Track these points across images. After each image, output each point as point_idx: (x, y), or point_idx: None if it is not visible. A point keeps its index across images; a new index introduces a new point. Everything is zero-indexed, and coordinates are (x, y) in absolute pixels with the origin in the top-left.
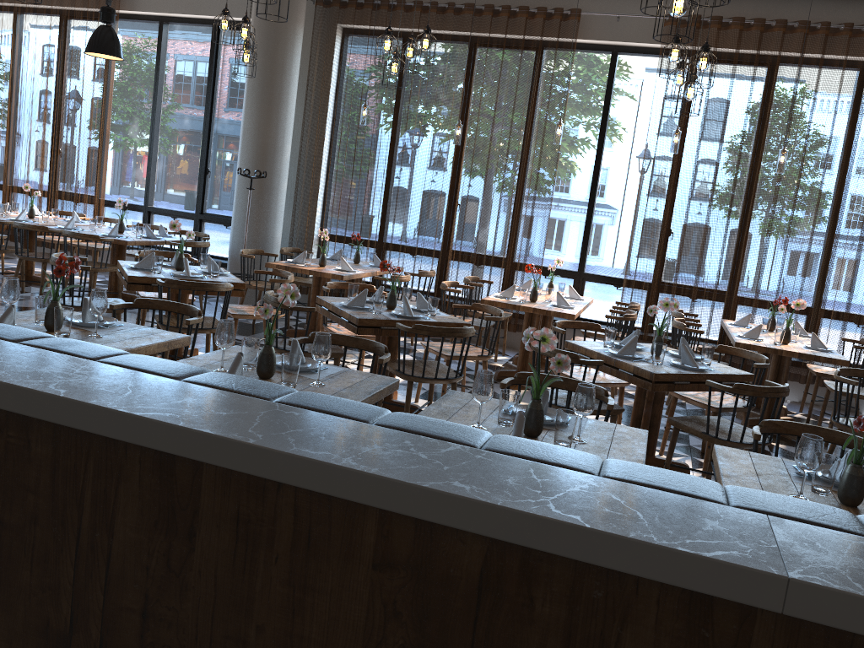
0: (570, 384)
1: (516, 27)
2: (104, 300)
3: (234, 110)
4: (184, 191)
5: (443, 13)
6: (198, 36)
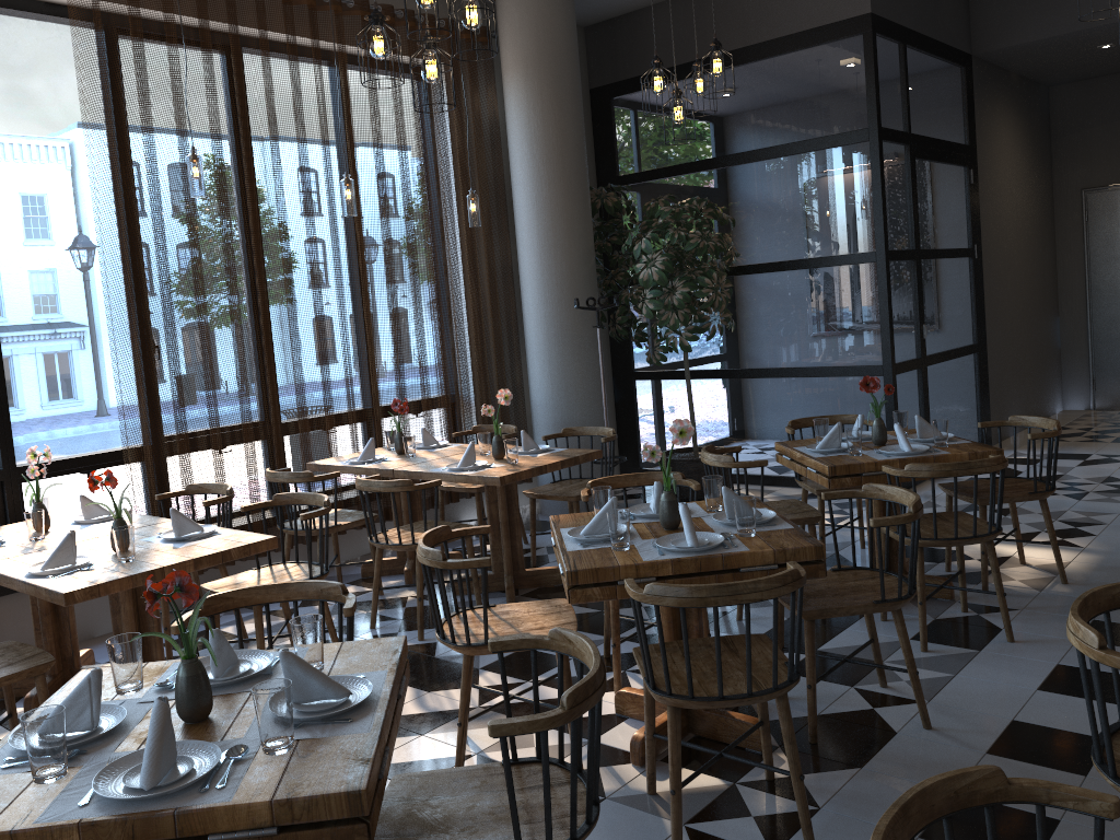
0: (1089, 606)
1: None
2: None
3: None
4: None
5: None
6: None
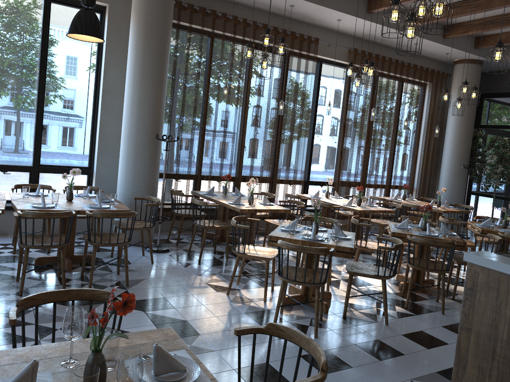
0: None
1: (289, 43)
2: None
3: (68, 74)
4: (13, 146)
5: (247, 27)
6: (22, 3)
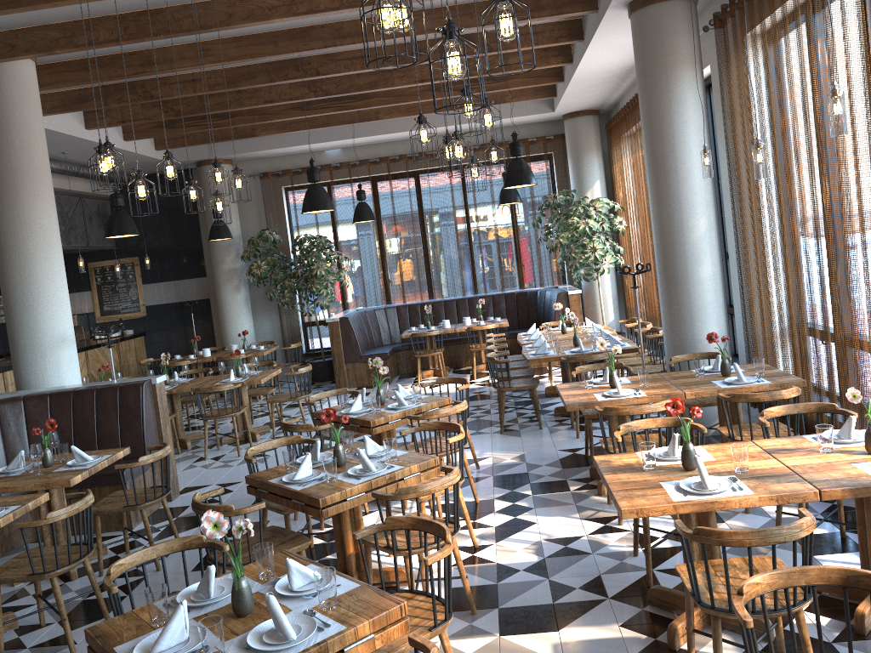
0: None
1: None
2: (32, 451)
3: None
4: None
5: None
6: None
